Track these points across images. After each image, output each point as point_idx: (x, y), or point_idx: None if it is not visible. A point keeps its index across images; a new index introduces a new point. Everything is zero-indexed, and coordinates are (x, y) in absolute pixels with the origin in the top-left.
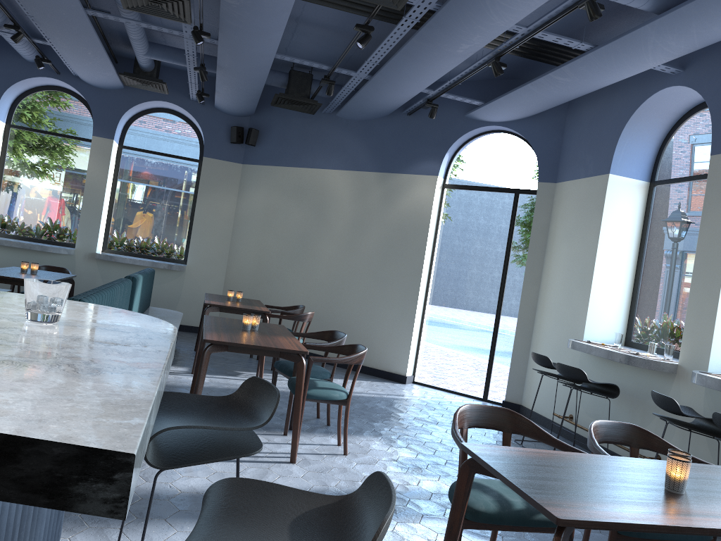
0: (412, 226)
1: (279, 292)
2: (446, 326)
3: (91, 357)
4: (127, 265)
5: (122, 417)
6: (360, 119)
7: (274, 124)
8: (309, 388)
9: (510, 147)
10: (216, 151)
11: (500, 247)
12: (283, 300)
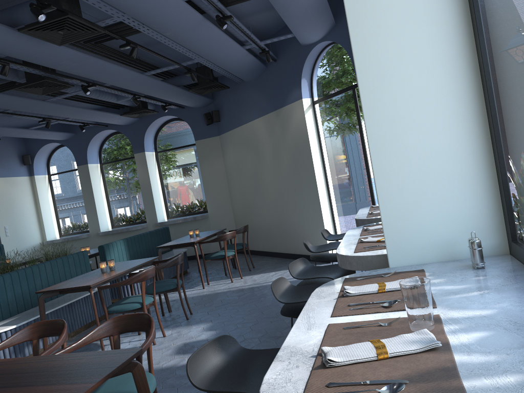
0: (300, 143)
1: (256, 215)
2: (346, 211)
3: None
4: (176, 224)
5: None
6: (254, 78)
7: (223, 102)
8: (112, 306)
9: (339, 54)
10: (201, 134)
11: (357, 136)
12: (259, 220)
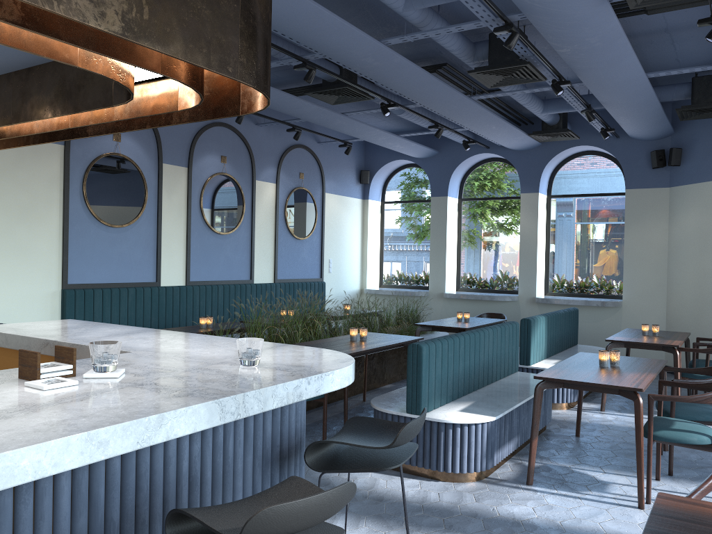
0: None
1: None
2: None
3: (209, 387)
4: (564, 305)
5: (124, 418)
6: None
7: (696, 137)
8: (658, 429)
9: None
10: (638, 181)
11: None
12: None
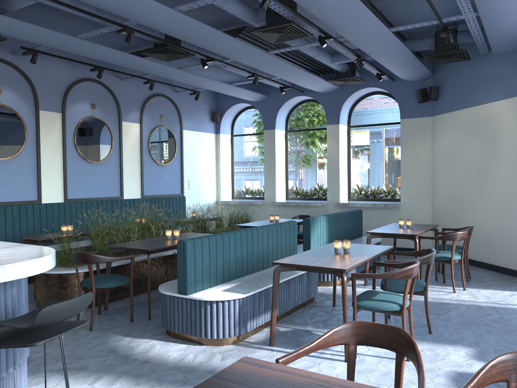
0: None
1: (470, 215)
2: None
3: None
4: (359, 208)
5: None
6: (512, 49)
7: (448, 78)
8: (362, 300)
9: None
10: (409, 112)
11: None
12: (473, 222)
